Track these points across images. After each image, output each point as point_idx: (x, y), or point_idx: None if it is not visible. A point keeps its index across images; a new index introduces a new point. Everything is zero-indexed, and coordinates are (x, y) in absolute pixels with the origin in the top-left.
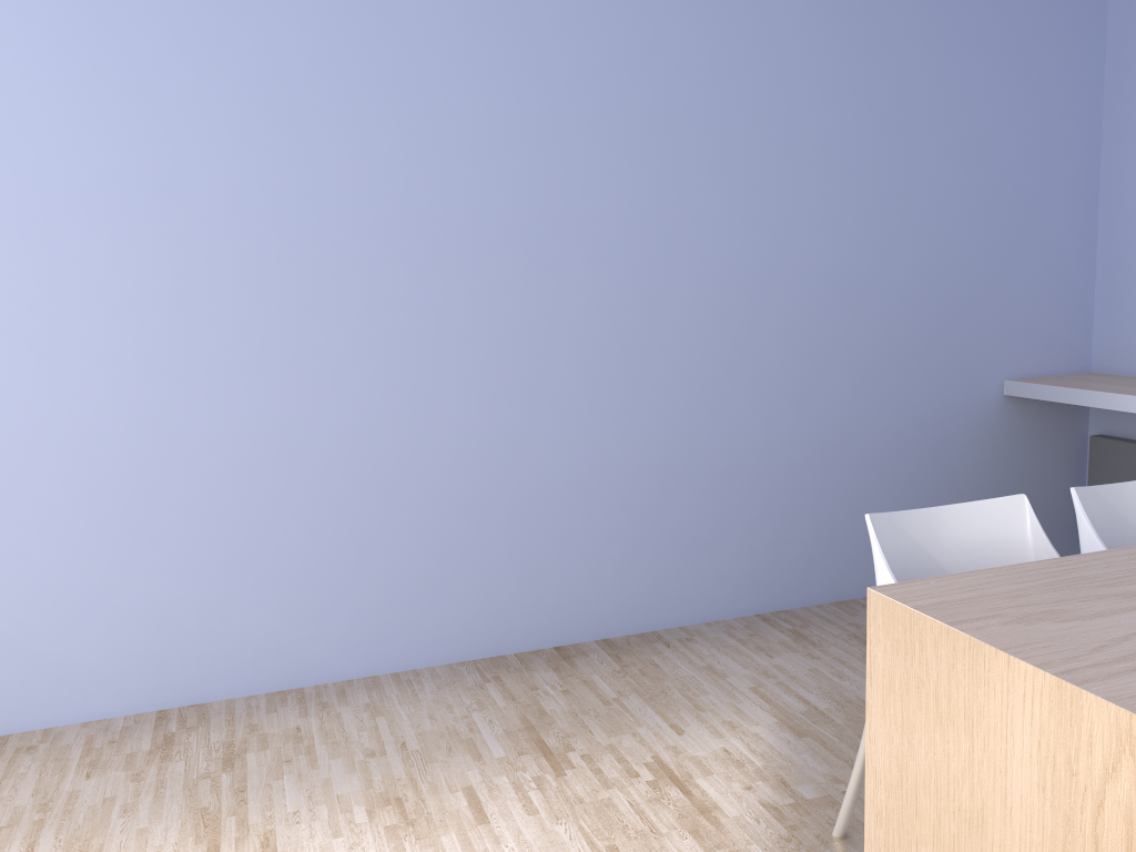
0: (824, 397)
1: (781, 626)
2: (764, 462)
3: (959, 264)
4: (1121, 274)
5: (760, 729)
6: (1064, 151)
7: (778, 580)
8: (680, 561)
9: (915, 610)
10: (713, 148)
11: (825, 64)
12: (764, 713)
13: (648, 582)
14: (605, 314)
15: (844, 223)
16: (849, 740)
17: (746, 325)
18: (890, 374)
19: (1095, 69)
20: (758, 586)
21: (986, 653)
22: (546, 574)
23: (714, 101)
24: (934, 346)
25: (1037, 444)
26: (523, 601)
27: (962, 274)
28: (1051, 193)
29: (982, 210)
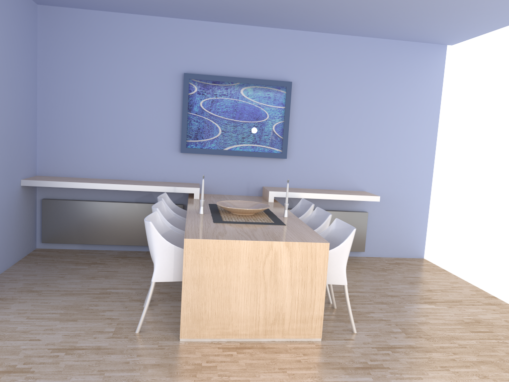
0: None
1: None
2: None
3: (11, 132)
4: (49, 139)
5: (60, 325)
6: (31, 91)
7: None
8: None
9: (205, 239)
10: None
11: None
12: (50, 322)
13: None
14: None
15: None
16: (89, 314)
17: None
18: None
19: (36, 62)
20: None
21: (232, 242)
22: None
23: None
24: (6, 166)
25: (28, 204)
26: None
27: (12, 136)
28: (29, 106)
29: (15, 111)
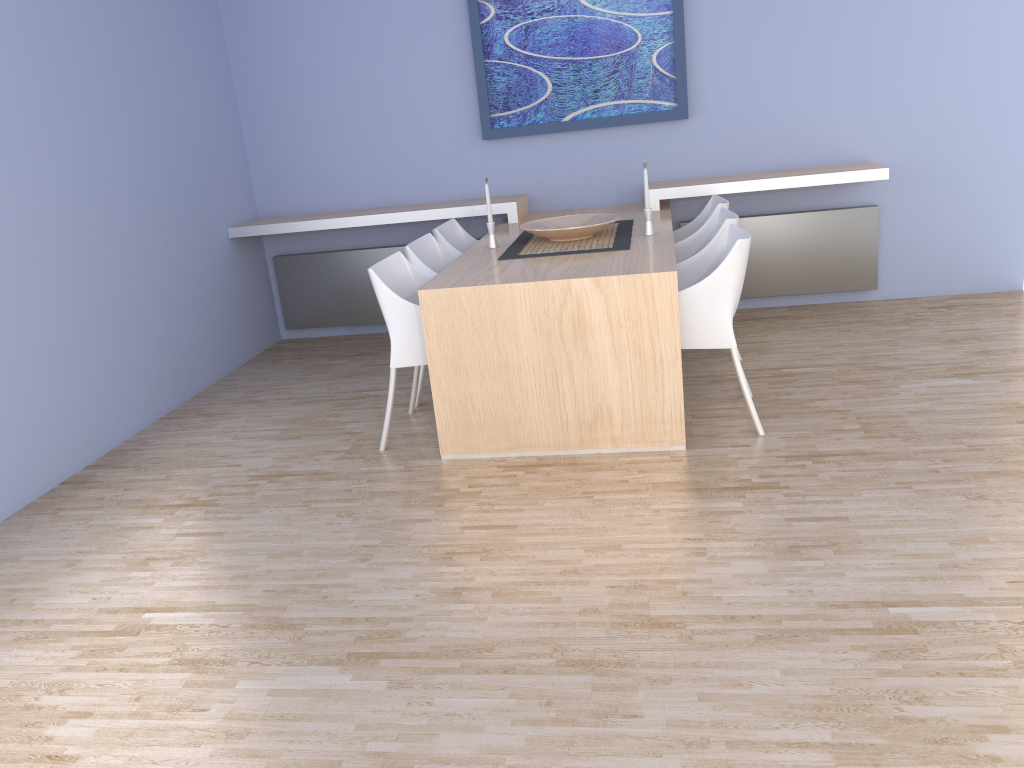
0: (154, 253)
1: (187, 416)
2: (137, 306)
3: (192, 151)
4: (265, 153)
5: (275, 446)
6: (218, 73)
7: (163, 391)
8: (112, 392)
9: (453, 288)
10: (54, 65)
11: (98, 3)
12: (263, 441)
13: (99, 414)
14: (23, 204)
15: (135, 124)
16: (322, 429)
17: (104, 204)
18: (180, 231)
19: (218, 19)
20: (155, 398)
21: (498, 288)
22: (40, 426)
23: (46, 27)
24: (195, 209)
25: (250, 268)
26: (31, 454)
27: (195, 158)
28: (219, 102)
29: (194, 113)
